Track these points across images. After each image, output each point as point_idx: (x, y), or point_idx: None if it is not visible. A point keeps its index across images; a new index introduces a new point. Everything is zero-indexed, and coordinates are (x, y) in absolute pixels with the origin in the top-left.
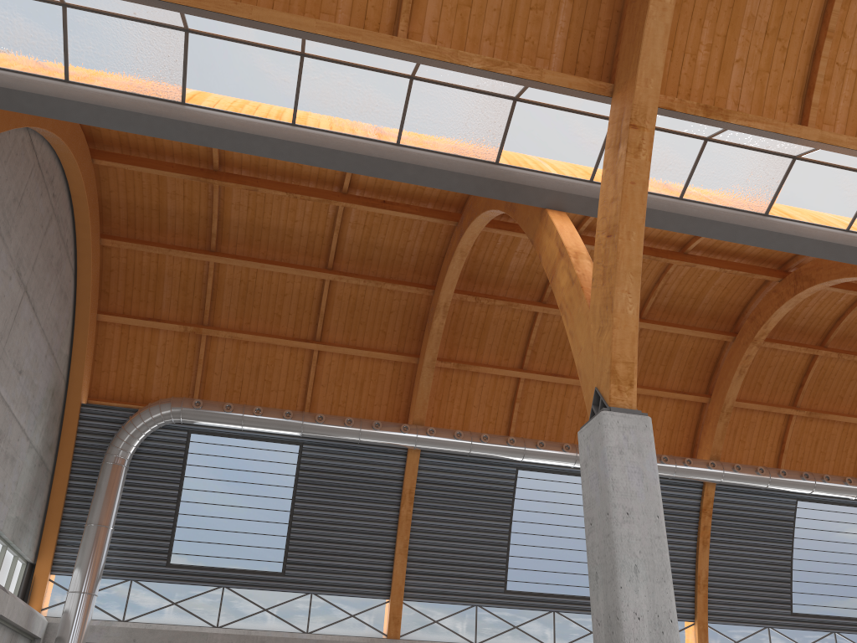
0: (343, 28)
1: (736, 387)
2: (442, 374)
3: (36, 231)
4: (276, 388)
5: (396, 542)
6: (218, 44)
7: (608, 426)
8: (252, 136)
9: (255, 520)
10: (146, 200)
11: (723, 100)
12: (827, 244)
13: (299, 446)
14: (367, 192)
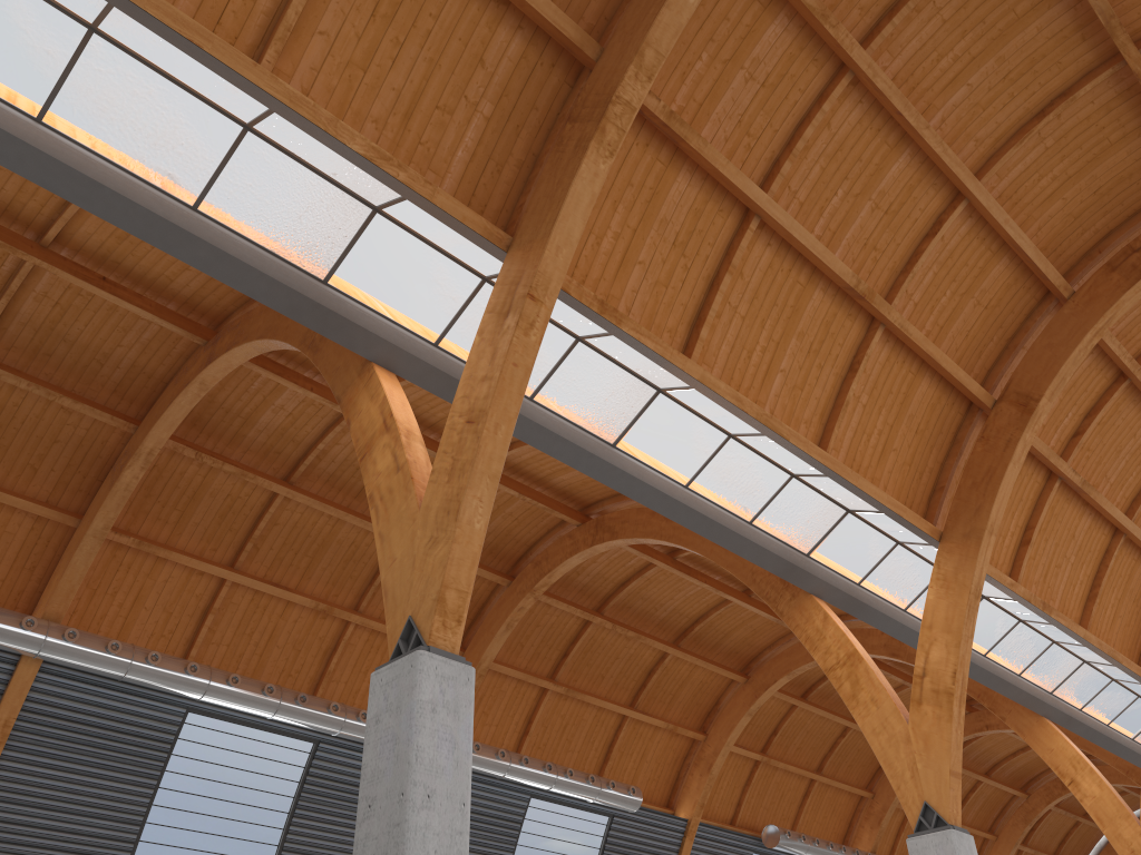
0: (189, 21)
1: (498, 644)
2: (109, 551)
3: None
4: None
5: None
6: None
7: (423, 672)
8: None
9: None
10: None
11: (616, 301)
12: (665, 497)
13: None
14: (81, 257)
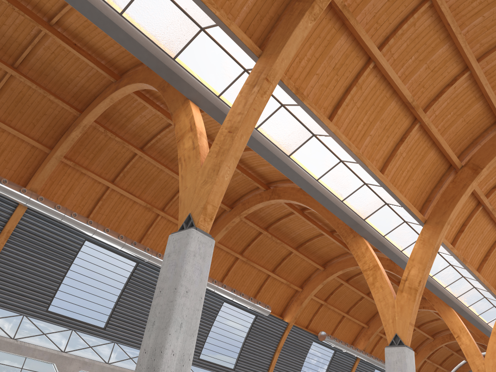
0: None
1: (221, 235)
2: (61, 166)
3: None
4: None
5: None
6: None
7: (192, 238)
8: None
9: None
10: None
11: (303, 90)
12: (307, 183)
13: None
14: (66, 33)
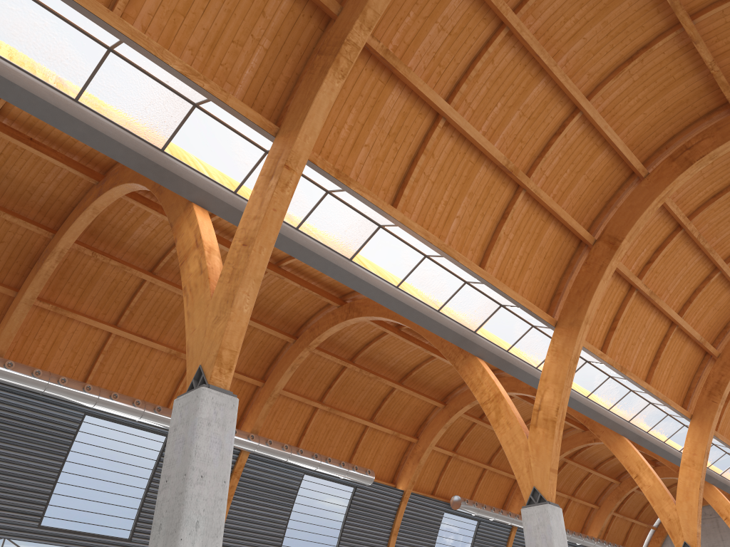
0: None
1: (286, 379)
2: (36, 313)
3: None
4: None
5: None
6: None
7: (204, 400)
8: None
9: None
10: None
11: (349, 170)
12: (383, 293)
13: None
14: (16, 125)
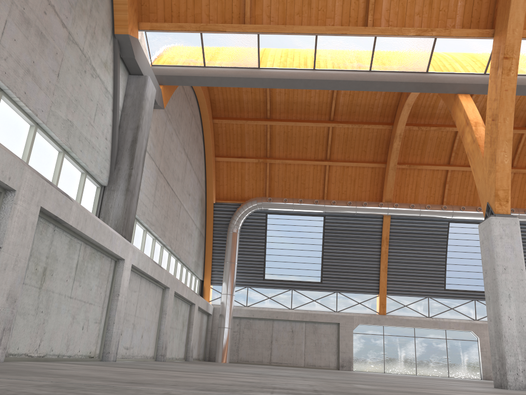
0: (339, 27)
1: None
2: (400, 171)
3: (187, 126)
4: (308, 186)
5: (380, 265)
6: (274, 37)
7: (493, 224)
8: (294, 79)
9: (304, 256)
10: (232, 97)
11: None
12: None
13: (323, 217)
14: None
